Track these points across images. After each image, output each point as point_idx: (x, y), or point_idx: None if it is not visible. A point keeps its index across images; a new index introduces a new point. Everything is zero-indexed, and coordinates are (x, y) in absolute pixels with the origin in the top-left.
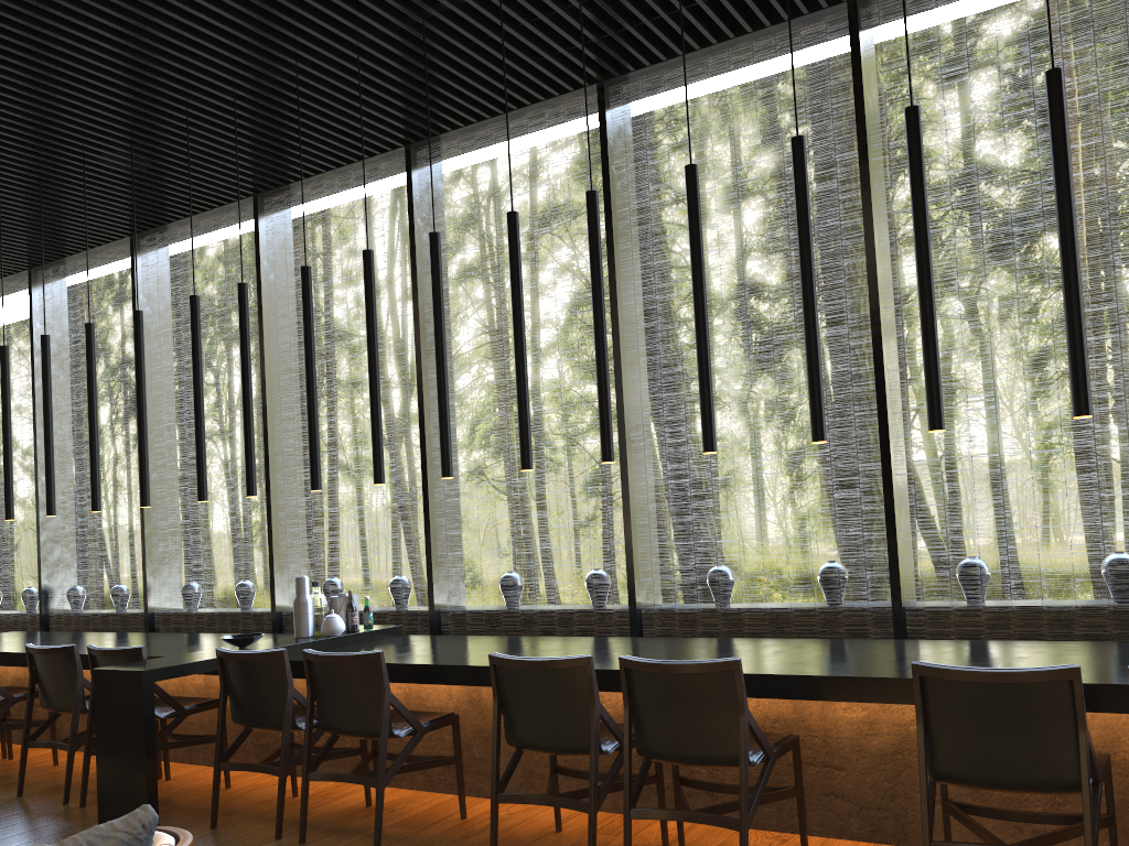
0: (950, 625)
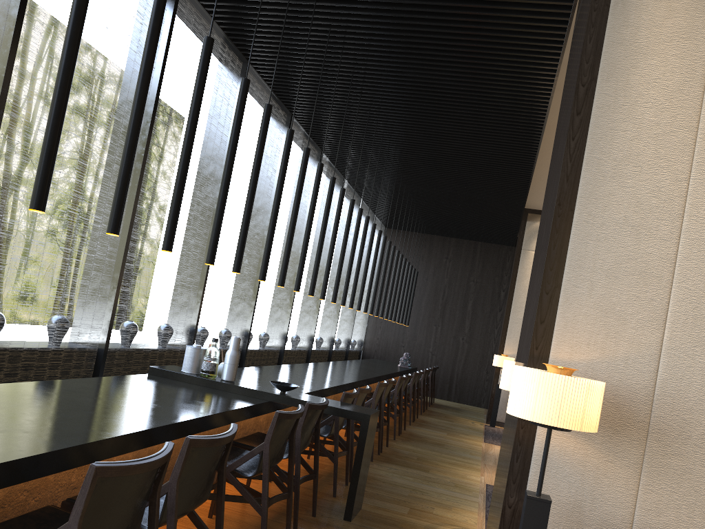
0: (248, 356)
